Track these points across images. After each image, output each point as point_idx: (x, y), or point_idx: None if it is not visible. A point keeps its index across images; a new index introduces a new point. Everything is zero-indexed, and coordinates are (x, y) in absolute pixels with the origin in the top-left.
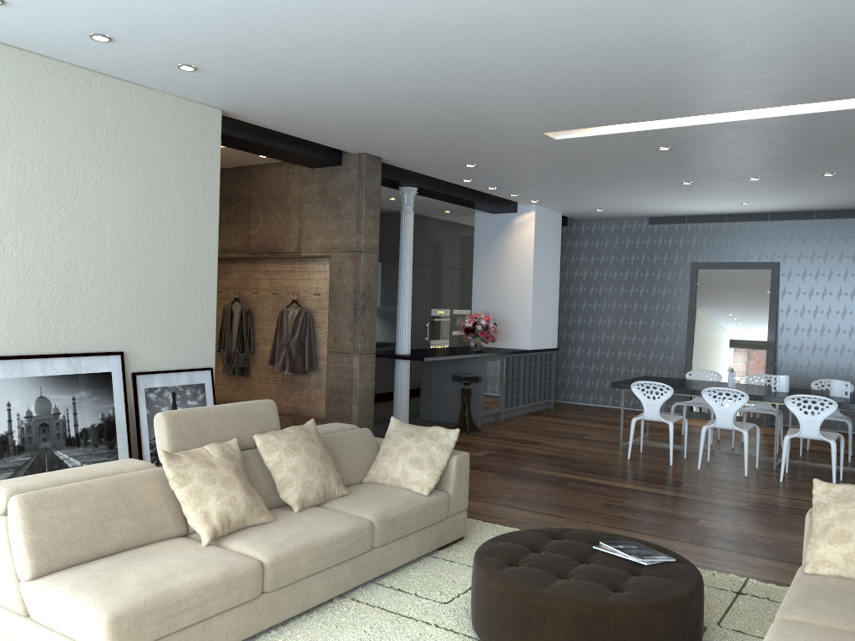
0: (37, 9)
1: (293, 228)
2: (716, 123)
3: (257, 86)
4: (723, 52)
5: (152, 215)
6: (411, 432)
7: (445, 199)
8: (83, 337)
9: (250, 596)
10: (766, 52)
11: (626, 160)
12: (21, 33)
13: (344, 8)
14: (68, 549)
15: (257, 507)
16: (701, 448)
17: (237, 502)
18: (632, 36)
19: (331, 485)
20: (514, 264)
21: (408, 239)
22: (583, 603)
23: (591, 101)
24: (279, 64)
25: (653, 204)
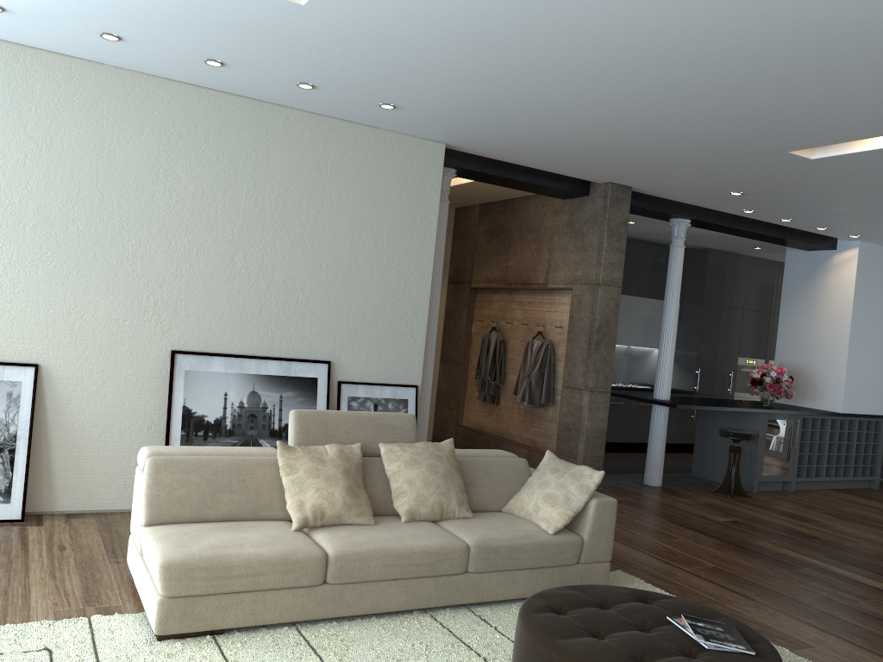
0: (247, 66)
1: (543, 259)
2: None
3: (456, 119)
4: None
5: (367, 241)
6: (557, 468)
7: (733, 232)
8: (295, 345)
9: (308, 581)
10: None
11: None
12: (252, 88)
13: (468, 37)
14: (179, 508)
15: (357, 507)
16: None
17: (334, 499)
18: (791, 30)
19: (450, 504)
20: (829, 310)
21: (675, 275)
22: None
23: (813, 110)
24: (458, 96)
25: None
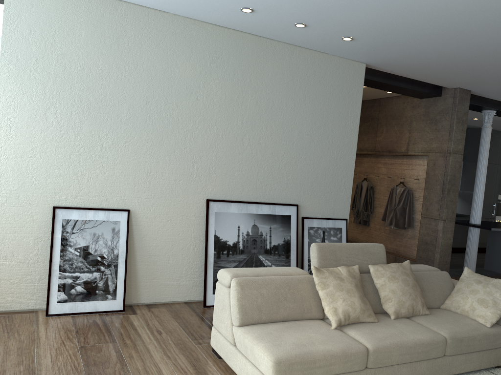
0: (269, 12)
1: (404, 136)
2: None
3: (389, 47)
4: None
5: (320, 127)
6: (479, 280)
7: None
8: (277, 194)
9: (358, 368)
10: None
11: None
12: (260, 27)
13: None
14: (258, 313)
15: (367, 311)
16: None
17: (355, 306)
18: None
19: (417, 306)
20: None
21: (486, 146)
22: None
23: None
24: (405, 31)
25: None
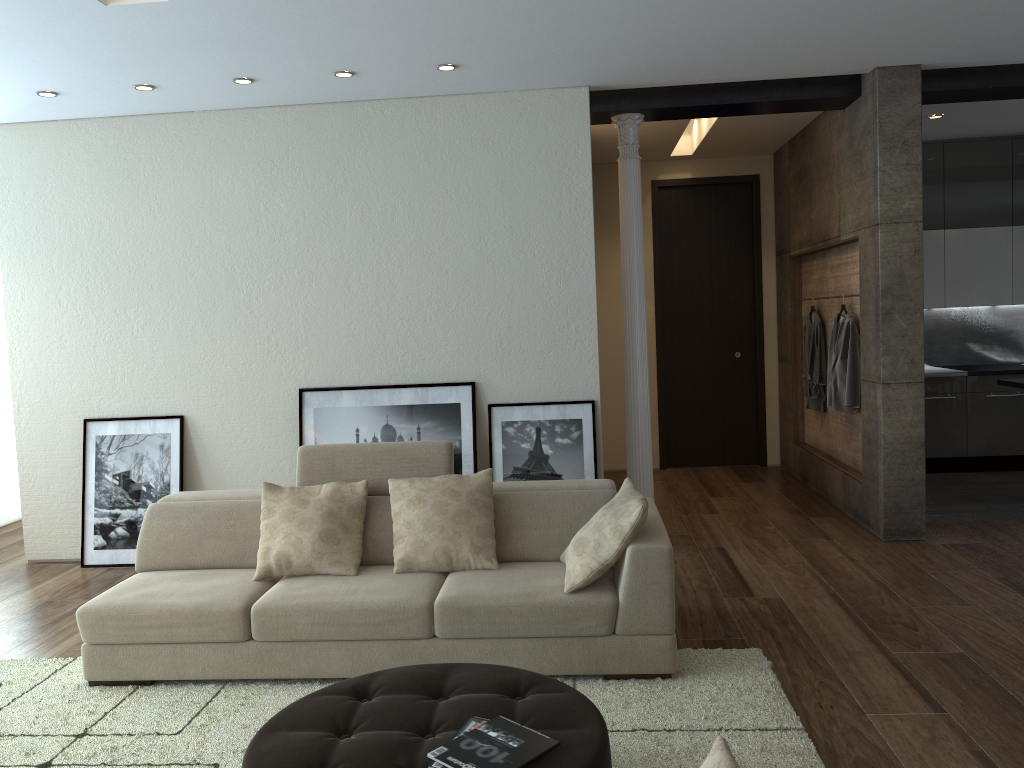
0: (270, 74)
1: (834, 202)
2: None
3: (534, 55)
4: None
5: (500, 232)
6: (614, 503)
7: None
8: (430, 368)
9: (226, 637)
10: None
11: None
12: (318, 92)
13: None
14: (165, 554)
15: (332, 555)
16: None
17: (302, 545)
18: None
19: (460, 552)
20: None
21: None
22: (245, 762)
23: None
24: (477, 32)
25: None
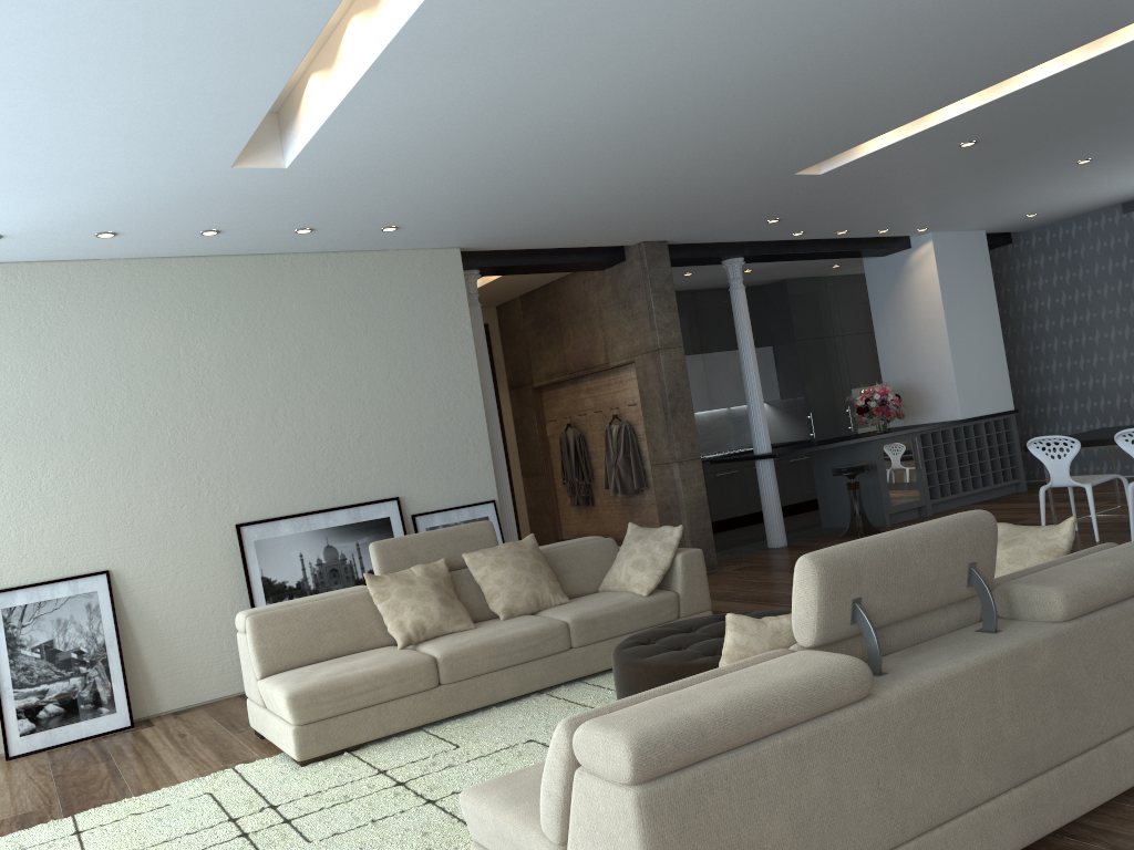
0: (243, 228)
1: (598, 338)
2: (977, 107)
3: (462, 223)
4: (842, 65)
5: (405, 366)
6: (641, 535)
7: (794, 258)
8: (358, 489)
9: (424, 686)
10: (887, 49)
11: (948, 165)
12: (251, 245)
13: (445, 156)
14: (288, 655)
15: (455, 615)
16: (1131, 513)
17: (431, 612)
18: (721, 87)
19: (544, 594)
20: (921, 313)
21: (742, 319)
22: (663, 666)
23: (788, 137)
24: (455, 204)
25: (1094, 191)
